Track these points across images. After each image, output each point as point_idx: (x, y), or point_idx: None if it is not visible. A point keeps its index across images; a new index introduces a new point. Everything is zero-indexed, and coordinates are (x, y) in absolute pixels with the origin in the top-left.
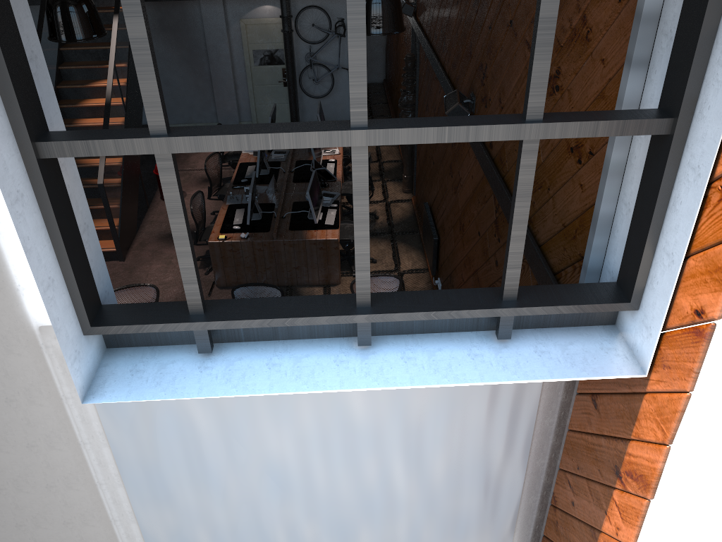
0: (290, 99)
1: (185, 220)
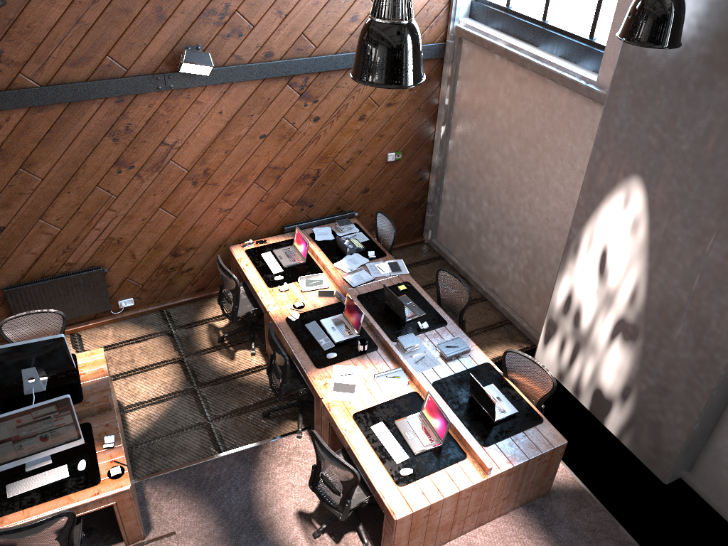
0: None
1: None
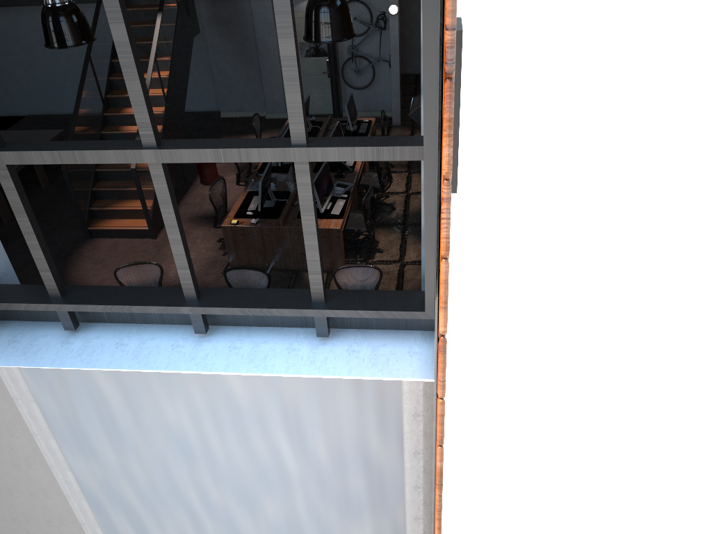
0: (332, 90)
1: (28, 219)
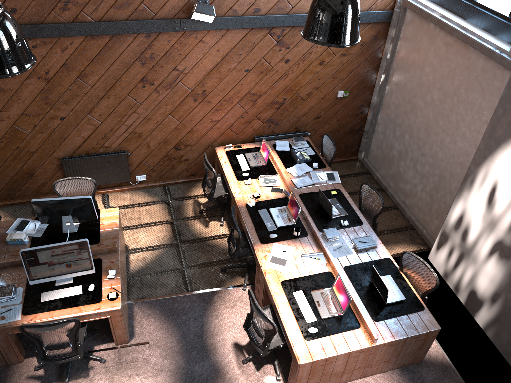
0: None
1: None
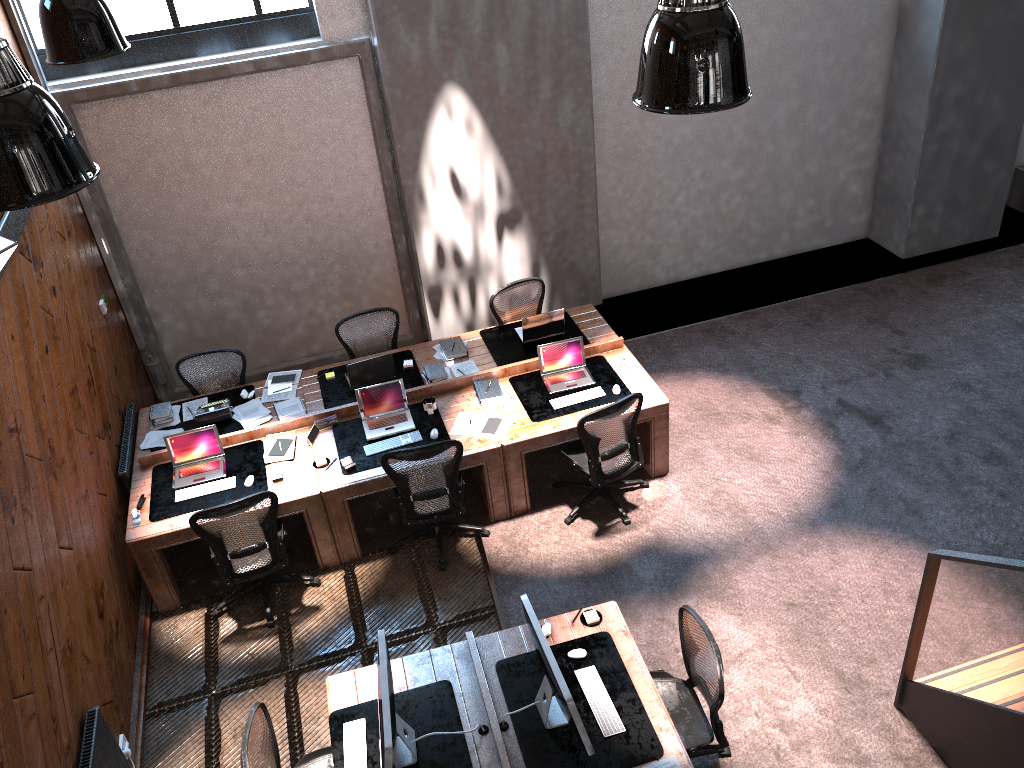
0: None
1: None
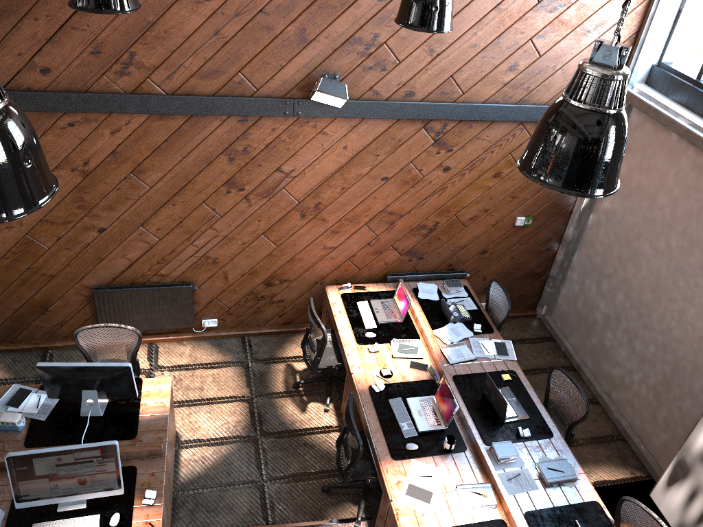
0: None
1: None
